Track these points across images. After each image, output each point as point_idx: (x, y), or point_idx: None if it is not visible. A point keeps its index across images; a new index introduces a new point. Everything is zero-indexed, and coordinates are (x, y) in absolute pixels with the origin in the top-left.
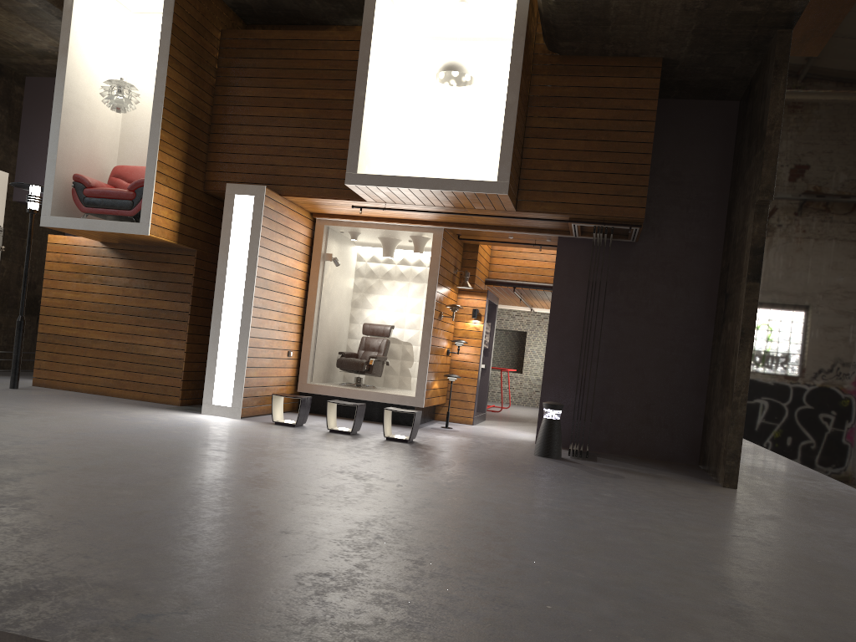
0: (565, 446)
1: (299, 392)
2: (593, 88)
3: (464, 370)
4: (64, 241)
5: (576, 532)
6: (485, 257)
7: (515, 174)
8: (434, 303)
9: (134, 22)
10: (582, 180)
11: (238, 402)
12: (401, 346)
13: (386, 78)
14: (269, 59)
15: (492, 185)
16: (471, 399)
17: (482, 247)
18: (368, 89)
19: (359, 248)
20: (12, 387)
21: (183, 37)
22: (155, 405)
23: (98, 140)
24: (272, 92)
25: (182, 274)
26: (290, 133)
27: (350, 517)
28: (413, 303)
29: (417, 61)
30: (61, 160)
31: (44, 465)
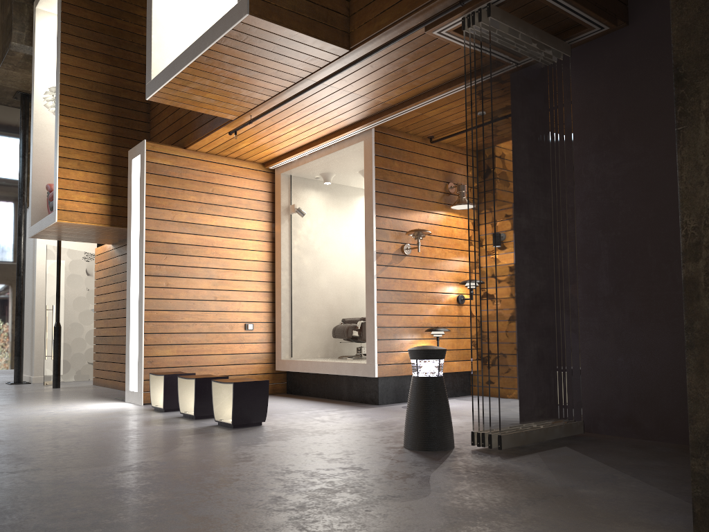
0: None
1: (286, 371)
2: None
3: None
4: (100, 251)
5: None
6: None
7: None
8: (372, 231)
9: None
10: None
11: (140, 386)
12: None
13: None
14: None
15: (235, 12)
16: None
17: None
18: None
19: None
20: (53, 386)
21: (83, 23)
22: (122, 395)
23: None
24: None
25: None
26: None
27: None
28: None
29: None
30: (38, 175)
31: None
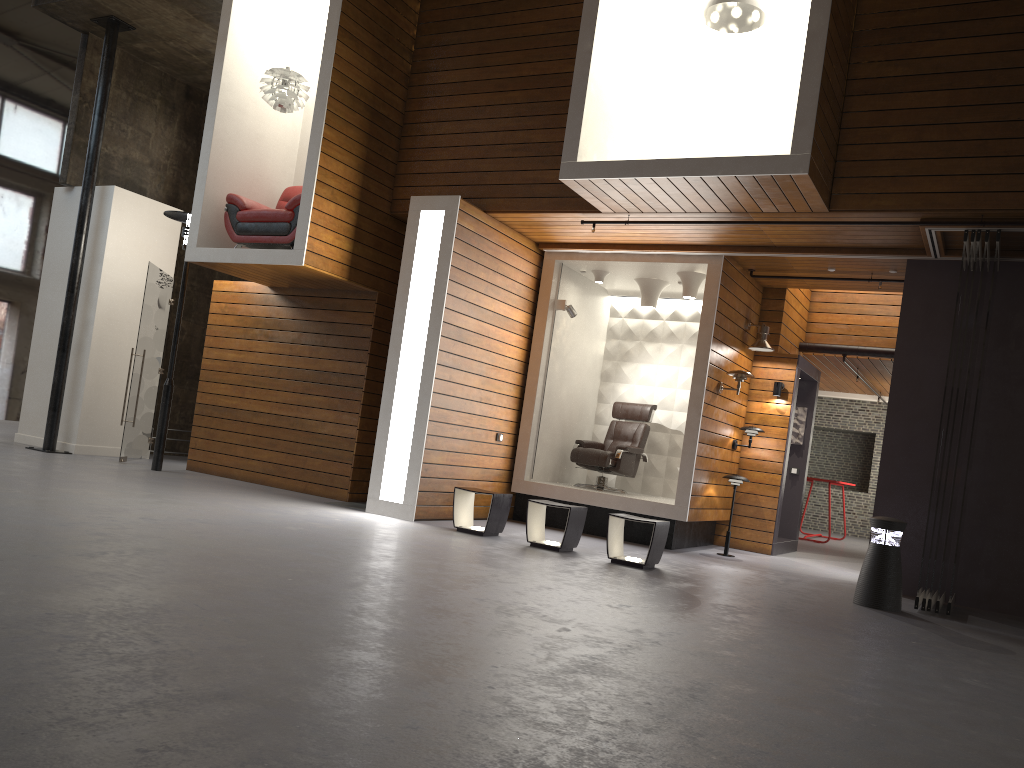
0: (914, 595)
1: (515, 493)
2: (964, 5)
3: (759, 473)
4: (230, 287)
5: (876, 757)
6: (798, 311)
7: (825, 148)
8: (706, 366)
9: (321, 6)
10: (943, 155)
11: (412, 497)
12: (668, 436)
13: (632, 32)
14: (478, 30)
15: (783, 162)
16: (769, 517)
17: (793, 293)
18: (597, 40)
19: (614, 299)
20: (154, 468)
21: (361, 4)
22: (315, 498)
23: (266, 155)
24: (481, 73)
25: (359, 325)
26: (501, 126)
27: (401, 679)
28: (686, 375)
29: (687, 14)
30: (213, 176)
31: (4, 550)
